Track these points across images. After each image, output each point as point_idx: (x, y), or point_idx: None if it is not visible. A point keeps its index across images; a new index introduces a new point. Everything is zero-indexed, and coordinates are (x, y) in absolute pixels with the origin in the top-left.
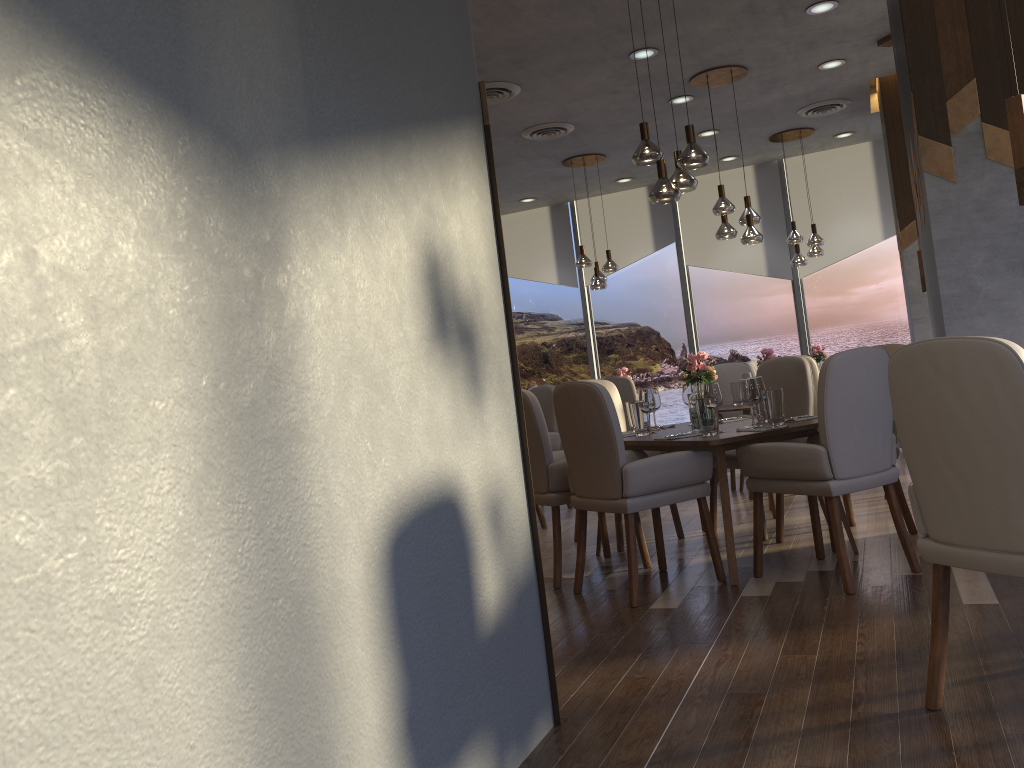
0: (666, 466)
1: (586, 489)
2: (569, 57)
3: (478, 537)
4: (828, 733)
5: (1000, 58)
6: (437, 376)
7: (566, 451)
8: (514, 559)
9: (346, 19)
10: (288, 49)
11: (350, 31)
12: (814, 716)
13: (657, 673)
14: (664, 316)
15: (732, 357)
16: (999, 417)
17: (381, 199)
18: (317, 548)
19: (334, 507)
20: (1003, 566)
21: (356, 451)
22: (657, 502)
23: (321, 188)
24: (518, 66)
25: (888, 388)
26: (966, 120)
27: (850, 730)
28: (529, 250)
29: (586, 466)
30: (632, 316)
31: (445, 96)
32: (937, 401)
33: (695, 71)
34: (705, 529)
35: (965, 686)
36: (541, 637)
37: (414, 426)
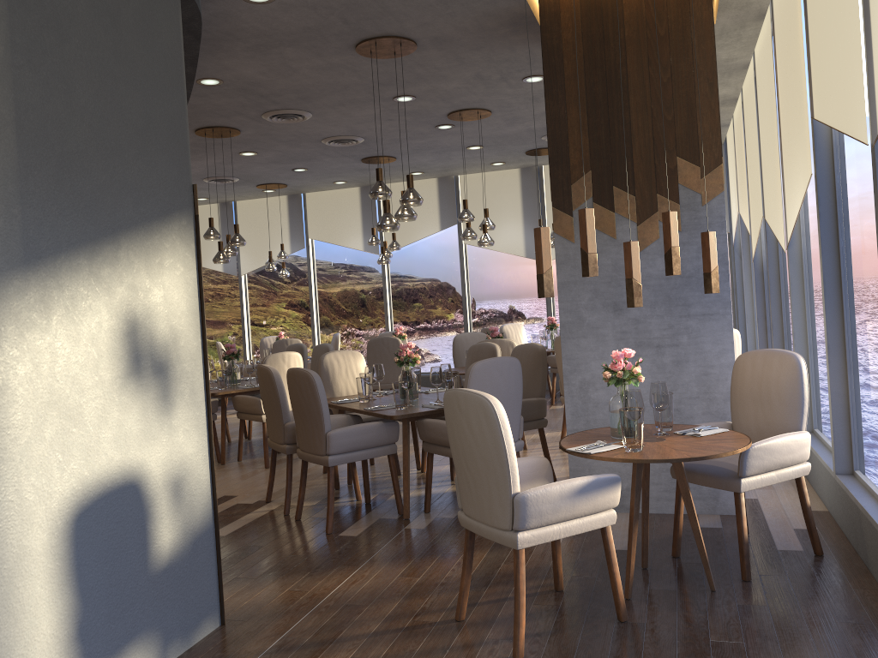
0: (360, 433)
1: (305, 446)
2: (345, 97)
3: (158, 504)
4: (385, 635)
5: (607, 158)
6: (129, 401)
7: (294, 416)
8: (192, 515)
9: (65, 173)
10: (10, 208)
11: (68, 181)
12: (386, 623)
13: (310, 588)
14: (445, 282)
15: (495, 318)
16: (486, 444)
17: (87, 290)
18: (8, 528)
19: (25, 500)
20: (490, 535)
21: (48, 462)
22: (353, 458)
23: (31, 294)
24: (305, 101)
25: (518, 385)
26: (583, 199)
27: (400, 633)
28: (342, 221)
29: (305, 429)
30: (421, 280)
31: (157, 203)
32: (460, 428)
33: (450, 110)
34: (392, 477)
35: (490, 604)
36: (214, 566)
37: (103, 438)
